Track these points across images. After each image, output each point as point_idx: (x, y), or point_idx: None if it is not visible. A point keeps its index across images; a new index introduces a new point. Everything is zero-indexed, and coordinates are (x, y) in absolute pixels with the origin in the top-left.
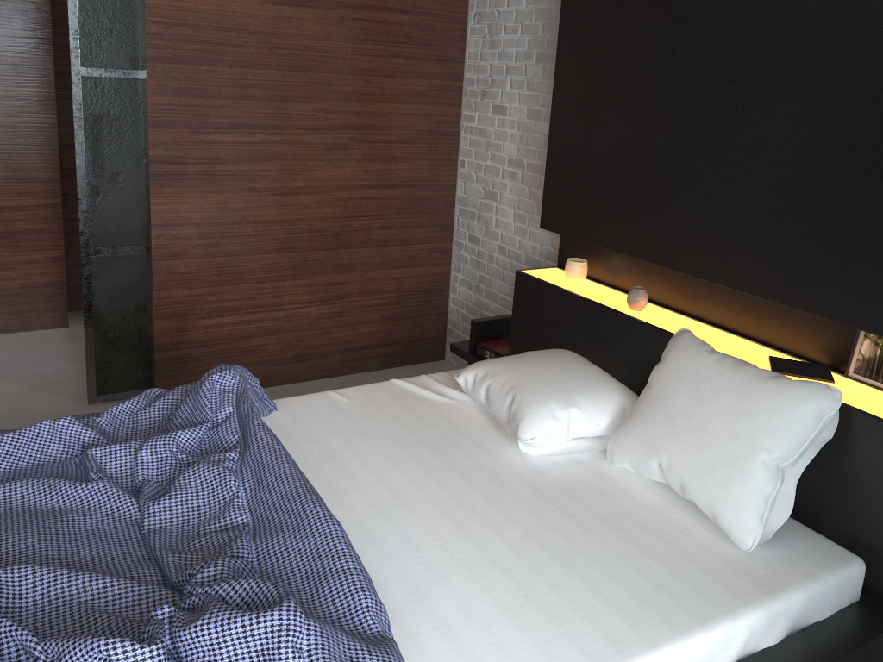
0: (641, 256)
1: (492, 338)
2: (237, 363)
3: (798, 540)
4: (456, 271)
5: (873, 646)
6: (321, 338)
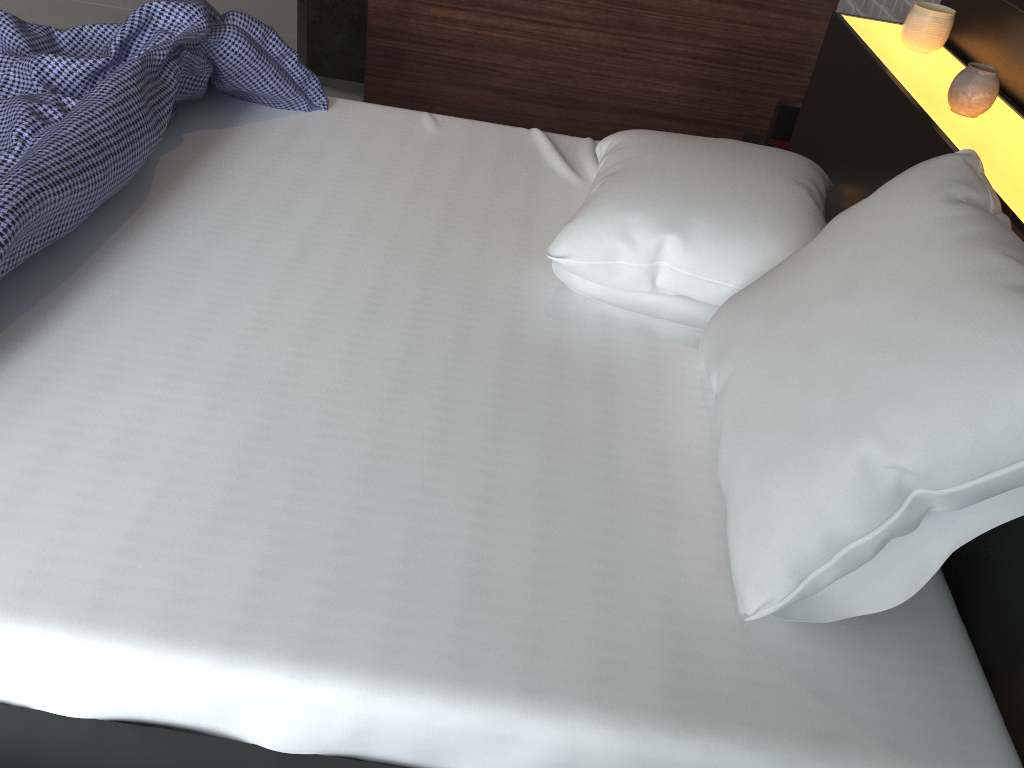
0: None
1: None
2: (469, 82)
3: (906, 665)
4: None
5: None
6: (591, 81)
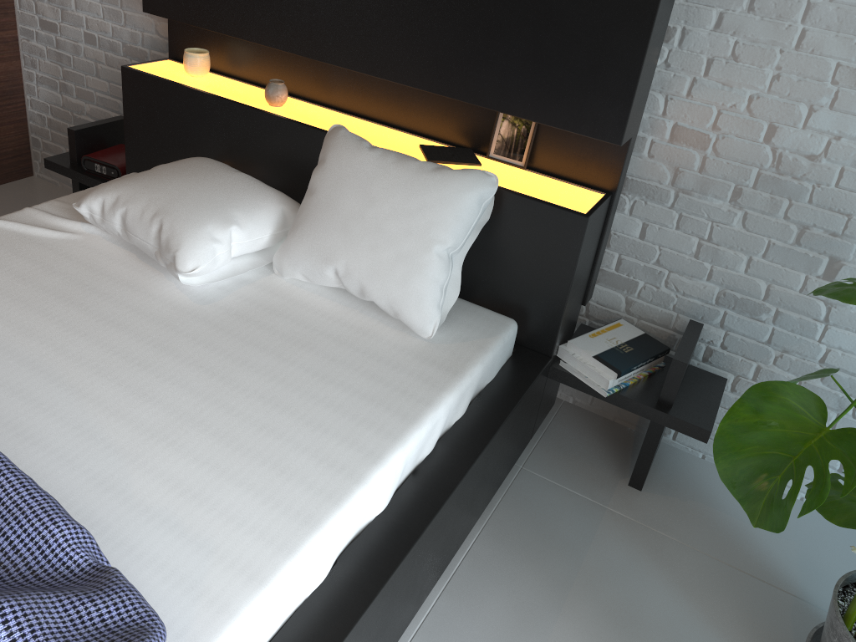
0: (275, 45)
1: (98, 147)
2: None
3: (465, 316)
4: (30, 68)
5: (531, 390)
6: None
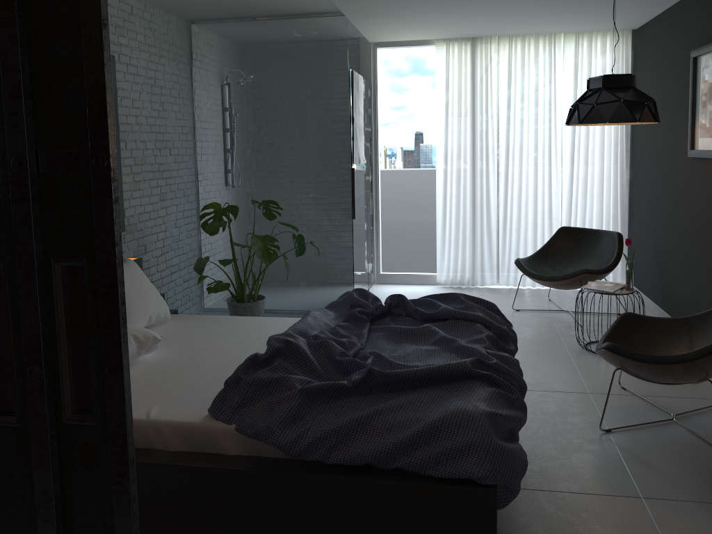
0: None
1: None
2: None
3: None
4: None
5: None
6: None
